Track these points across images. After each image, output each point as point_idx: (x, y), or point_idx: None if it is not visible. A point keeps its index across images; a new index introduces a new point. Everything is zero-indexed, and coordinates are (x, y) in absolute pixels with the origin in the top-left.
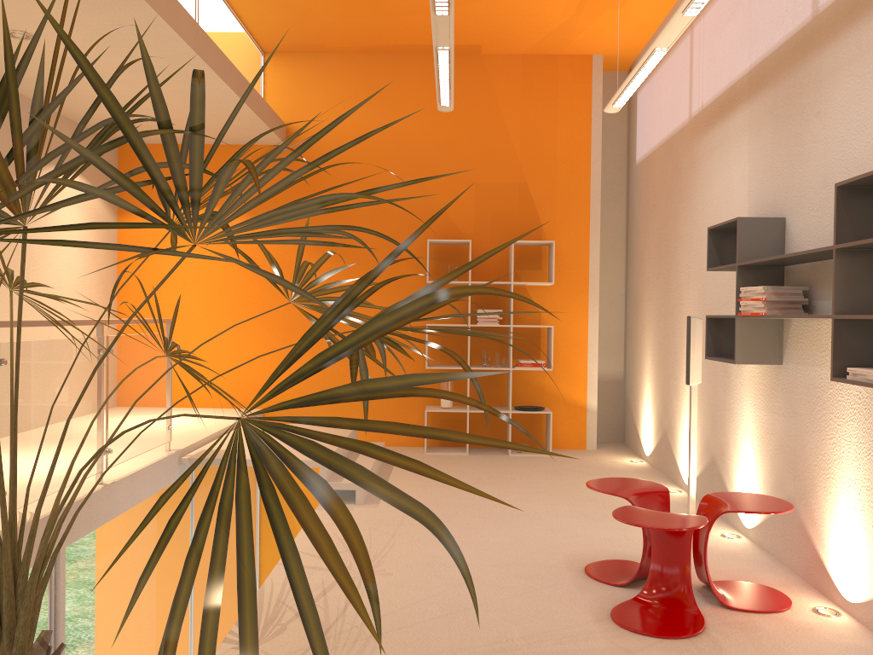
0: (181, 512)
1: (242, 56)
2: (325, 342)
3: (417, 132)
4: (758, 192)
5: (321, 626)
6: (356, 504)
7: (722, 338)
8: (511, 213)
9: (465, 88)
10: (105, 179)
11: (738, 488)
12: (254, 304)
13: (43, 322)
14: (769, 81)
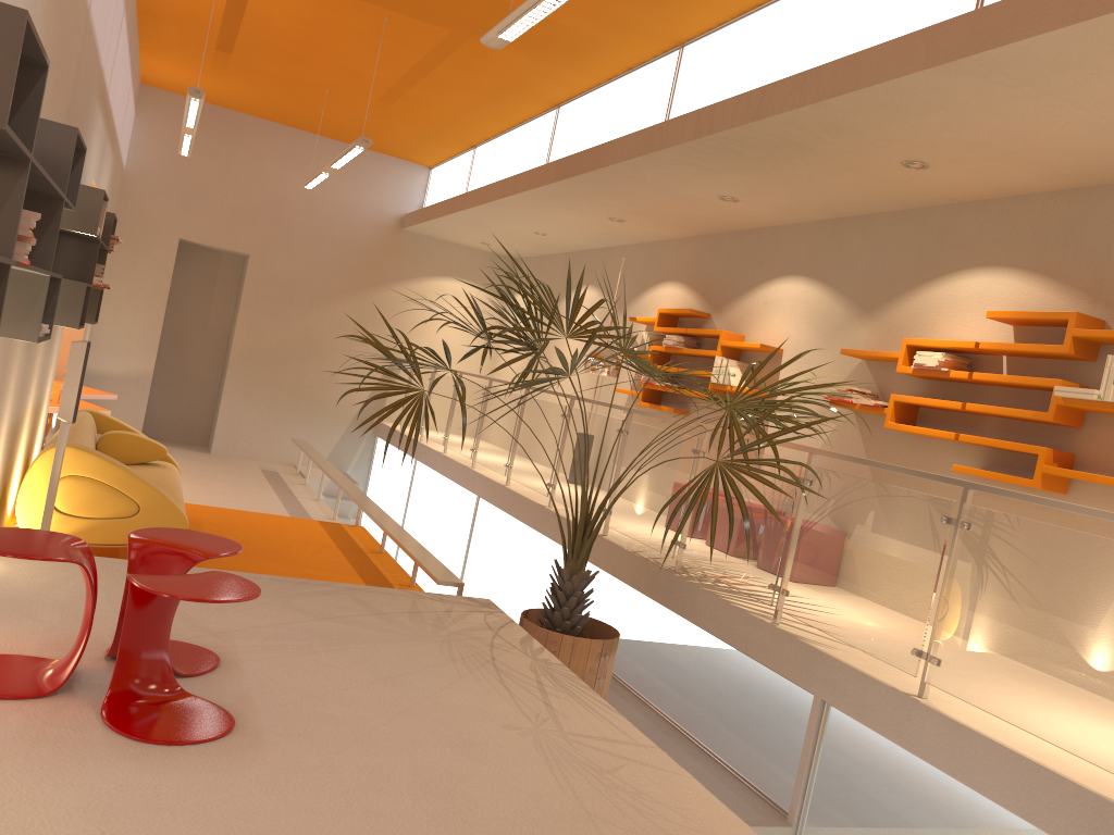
0: (426, 414)
1: None
2: None
3: None
4: None
5: (505, 671)
6: None
7: None
8: None
9: None
10: None
11: None
12: None
13: (865, 461)
14: None
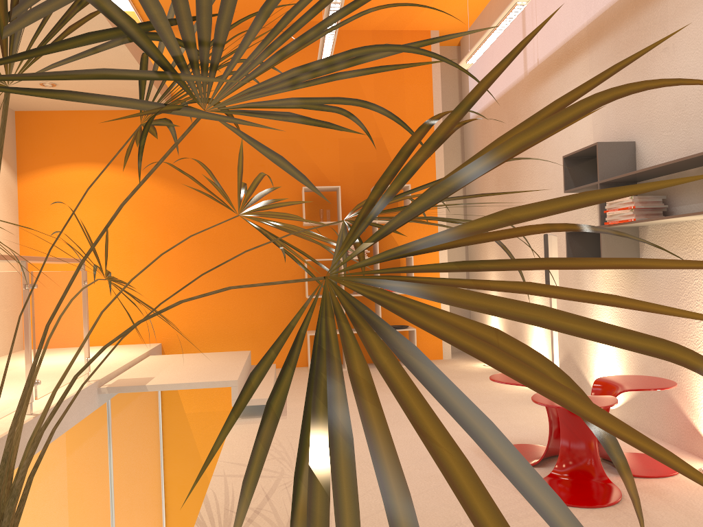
0: (282, 392)
1: None
2: (215, 281)
3: (287, 97)
4: (603, 124)
5: None
6: None
7: (580, 249)
8: (370, 163)
9: None
10: (4, 142)
11: (598, 376)
12: (149, 250)
13: None
14: (609, 30)
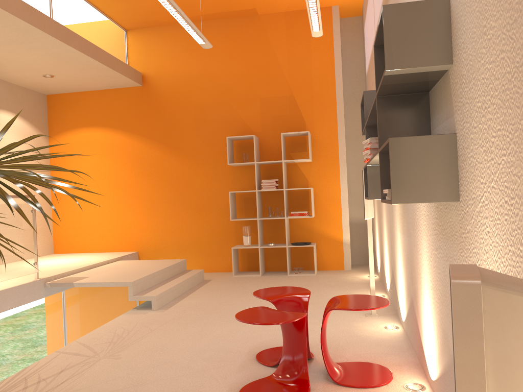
0: None
1: (103, 32)
2: (172, 207)
3: (221, 69)
4: None
5: None
6: (152, 310)
7: None
8: (284, 116)
9: (250, 38)
10: (37, 116)
11: (399, 292)
12: (129, 186)
13: None
14: None
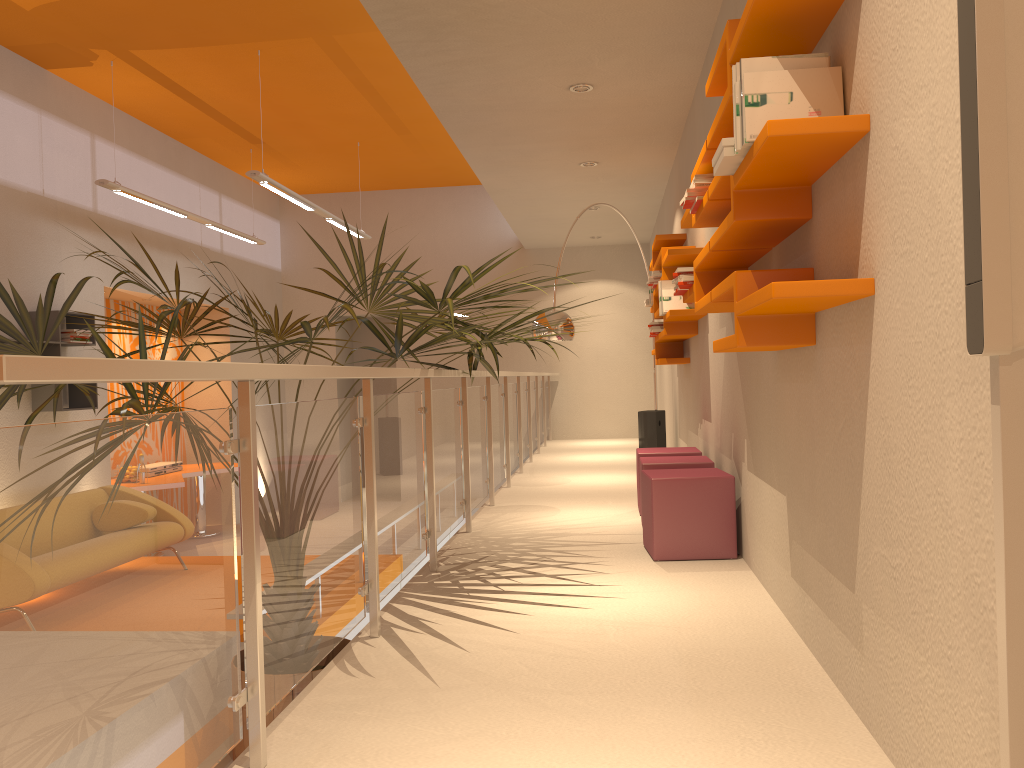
0: None
1: None
2: None
3: None
4: None
5: None
6: None
7: None
8: None
9: None
10: None
11: None
12: None
13: None
14: None
